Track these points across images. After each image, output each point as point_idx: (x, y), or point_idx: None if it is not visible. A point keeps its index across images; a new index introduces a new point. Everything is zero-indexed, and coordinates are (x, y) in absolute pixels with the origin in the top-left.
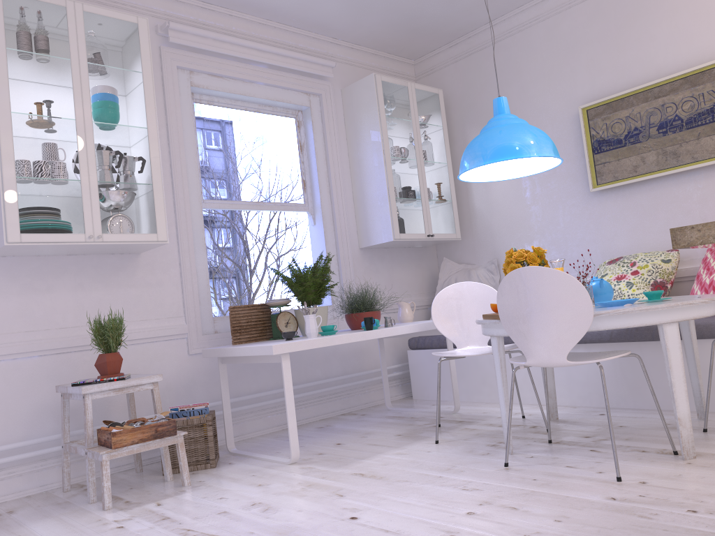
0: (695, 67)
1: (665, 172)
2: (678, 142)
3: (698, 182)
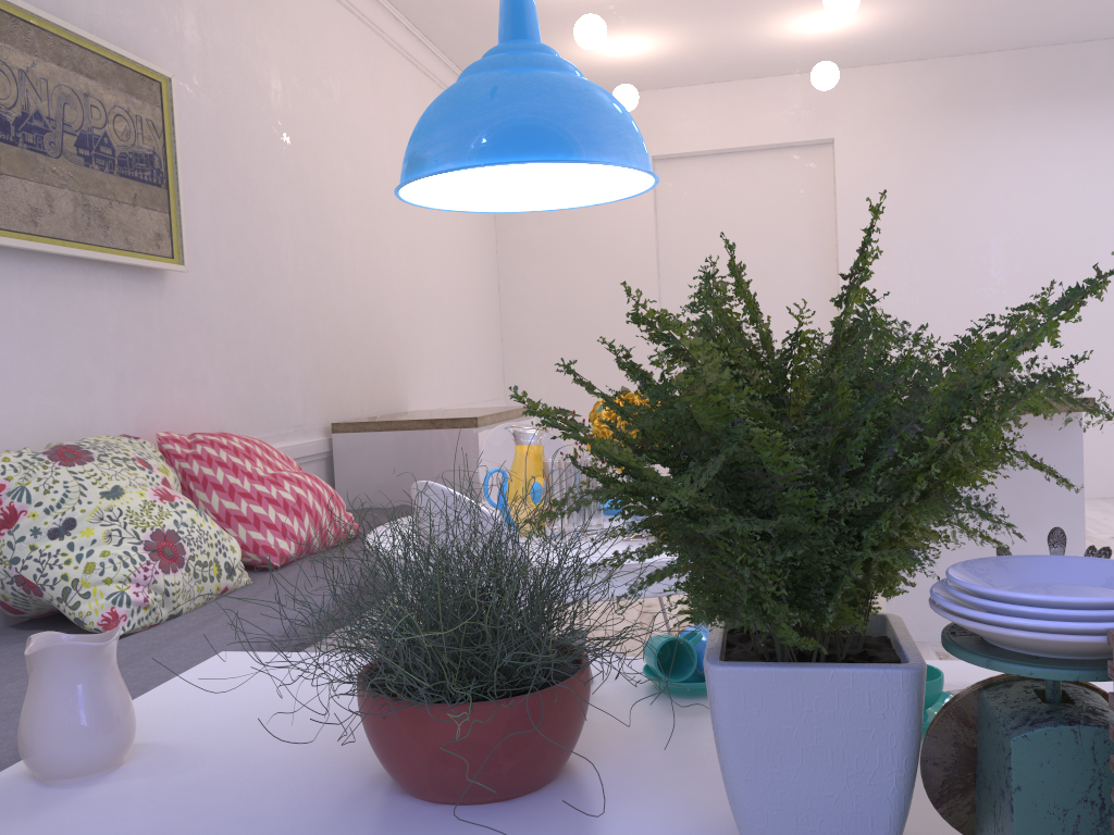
0: (141, 59)
1: (95, 253)
2: (114, 196)
3: (115, 294)
